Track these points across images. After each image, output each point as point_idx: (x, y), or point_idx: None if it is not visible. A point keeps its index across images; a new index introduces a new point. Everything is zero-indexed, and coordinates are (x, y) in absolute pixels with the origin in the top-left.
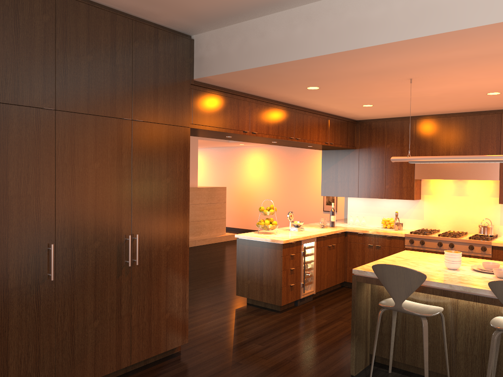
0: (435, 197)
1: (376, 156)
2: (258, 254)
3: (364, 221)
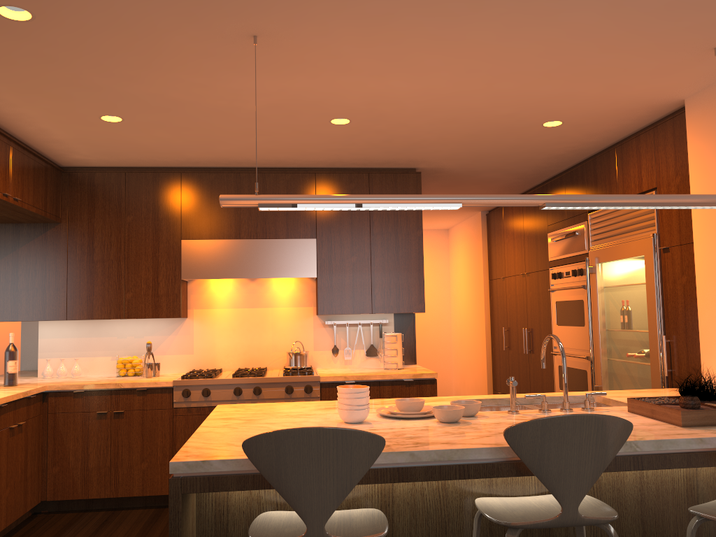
0: (213, 312)
1: (105, 238)
2: None
3: (78, 368)
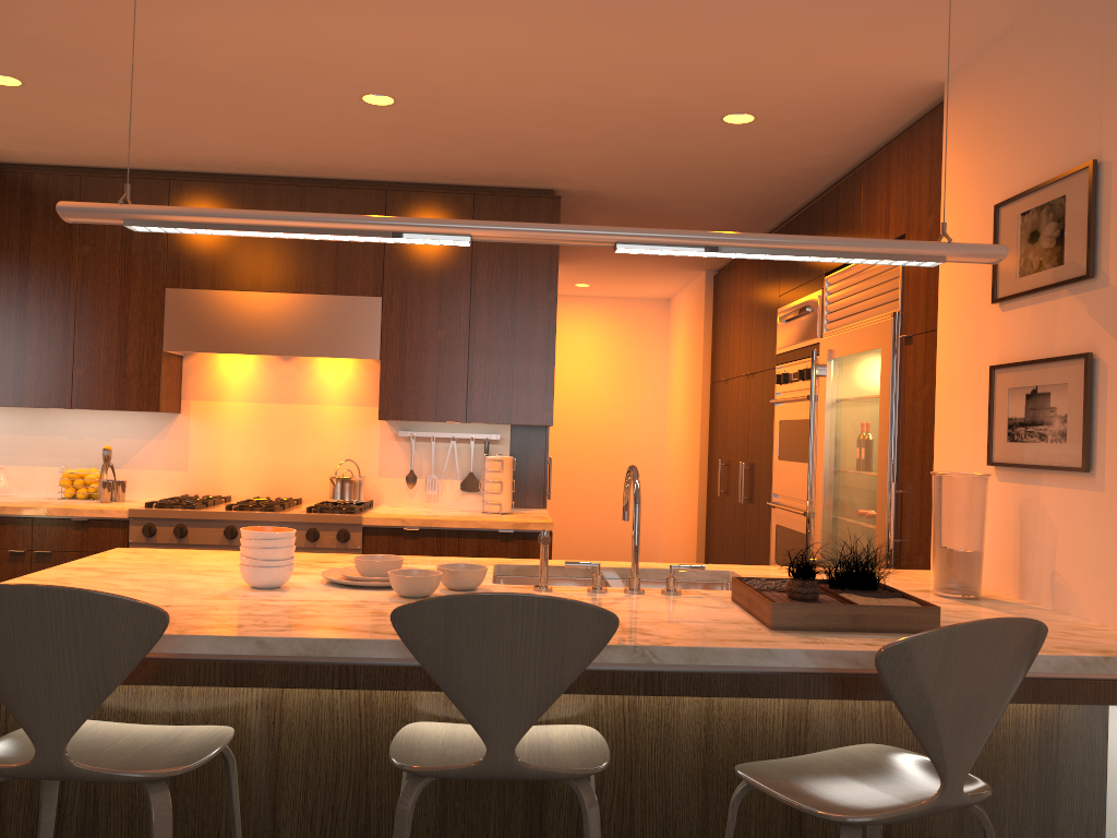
0: (221, 407)
1: (45, 279)
2: None
3: (3, 482)
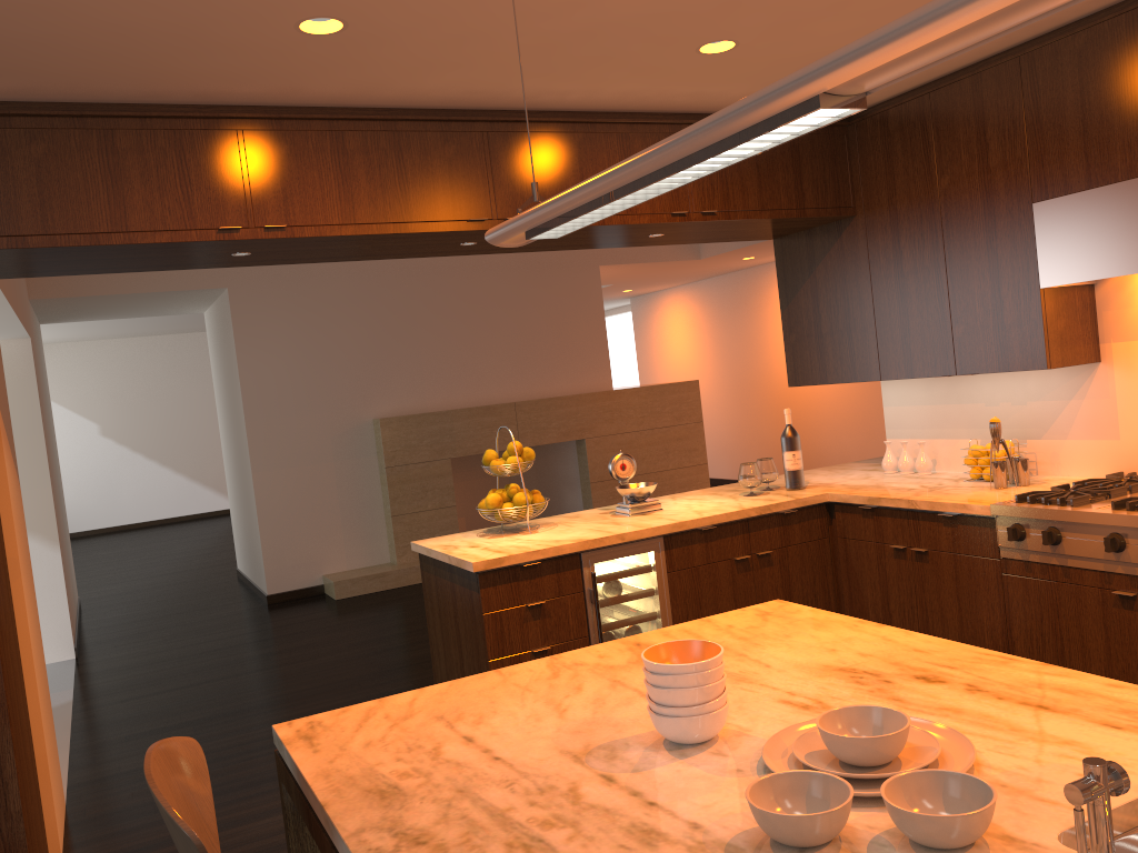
0: None
1: (913, 229)
2: (450, 603)
3: (922, 460)
